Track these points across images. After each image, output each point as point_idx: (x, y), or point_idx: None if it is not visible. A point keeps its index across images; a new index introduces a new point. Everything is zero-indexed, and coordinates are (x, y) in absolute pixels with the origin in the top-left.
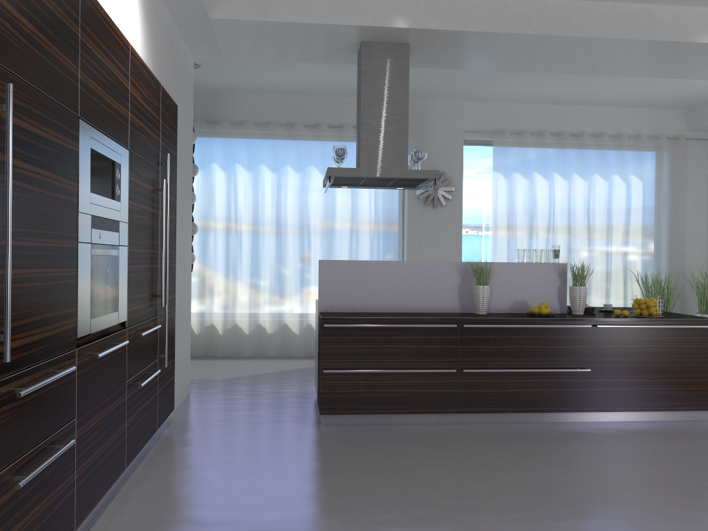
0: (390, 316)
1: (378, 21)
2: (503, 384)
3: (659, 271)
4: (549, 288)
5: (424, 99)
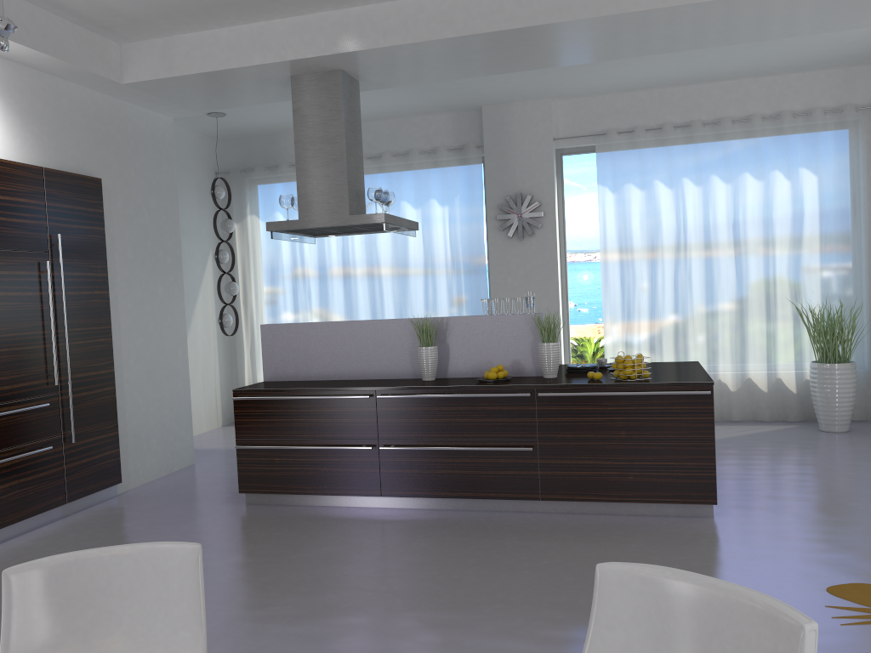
0: (310, 386)
1: (281, 56)
2: (431, 464)
3: (850, 301)
4: (520, 346)
5: (501, 106)
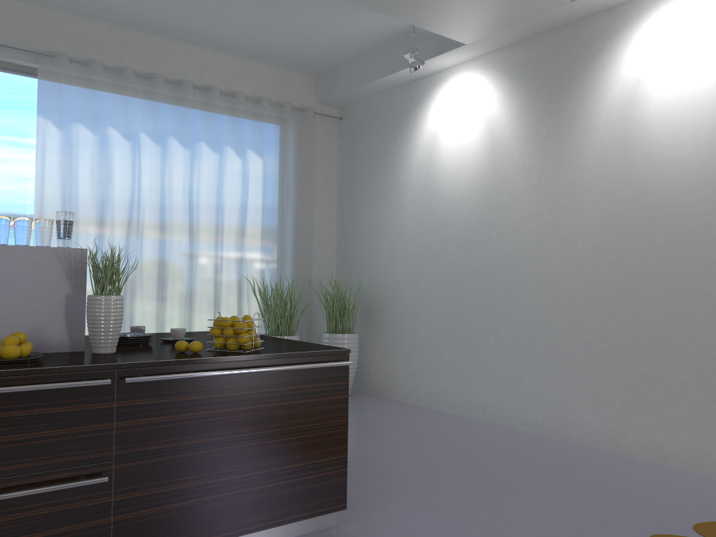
0: None
1: None
2: None
3: (282, 279)
4: (45, 301)
5: None
